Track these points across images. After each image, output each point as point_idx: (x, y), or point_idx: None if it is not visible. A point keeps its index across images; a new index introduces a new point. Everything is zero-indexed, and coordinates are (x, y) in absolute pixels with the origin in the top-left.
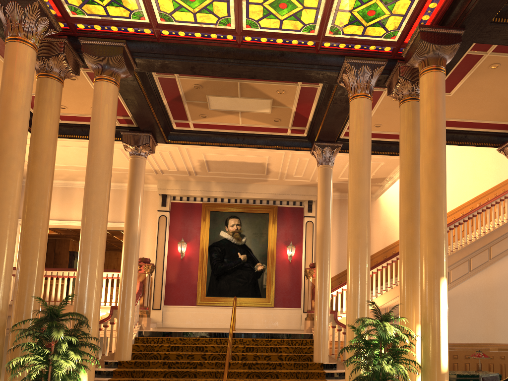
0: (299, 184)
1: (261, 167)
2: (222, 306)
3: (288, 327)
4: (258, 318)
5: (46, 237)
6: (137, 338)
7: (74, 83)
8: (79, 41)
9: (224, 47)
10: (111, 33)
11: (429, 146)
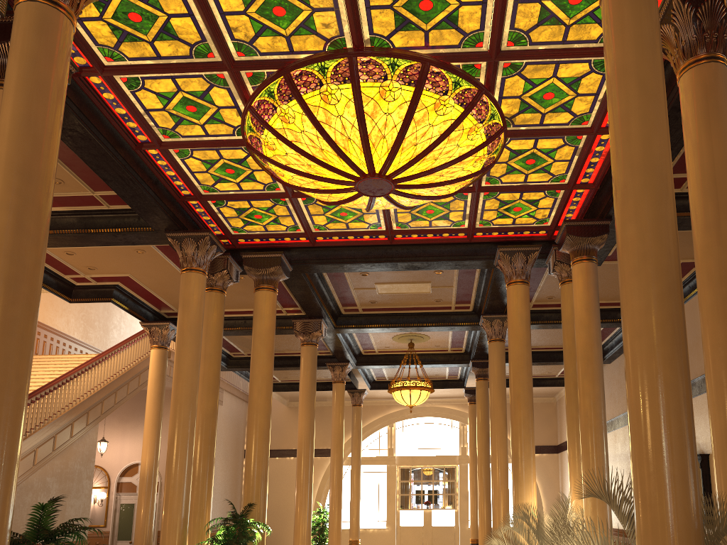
0: None
1: None
2: None
3: None
4: None
5: None
6: None
7: None
8: None
9: (122, 138)
10: None
11: (269, 358)
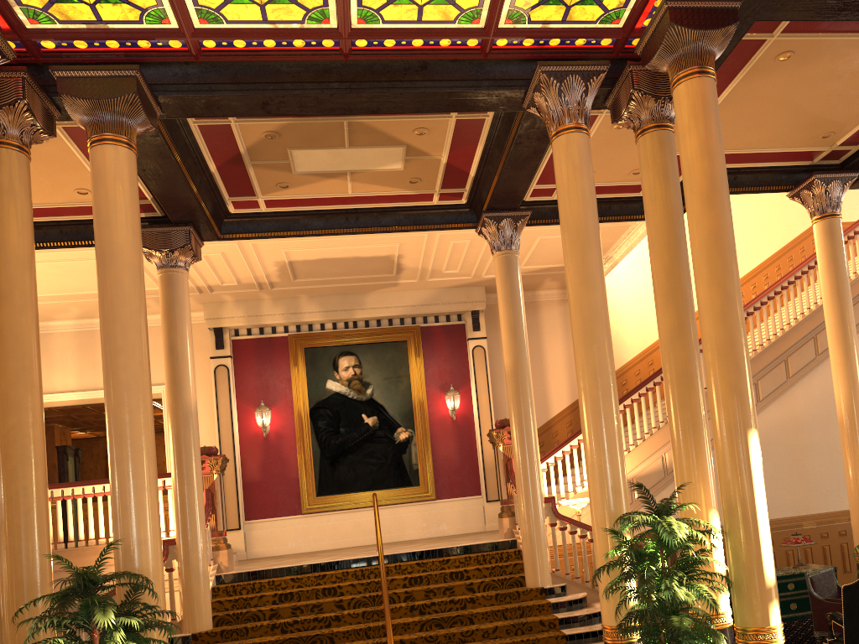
0: (453, 285)
1: (387, 263)
2: (348, 509)
3: (465, 529)
4: (411, 521)
5: (44, 442)
6: (215, 589)
7: (41, 149)
8: (47, 73)
9: (320, 62)
10: (107, 54)
11: (704, 208)
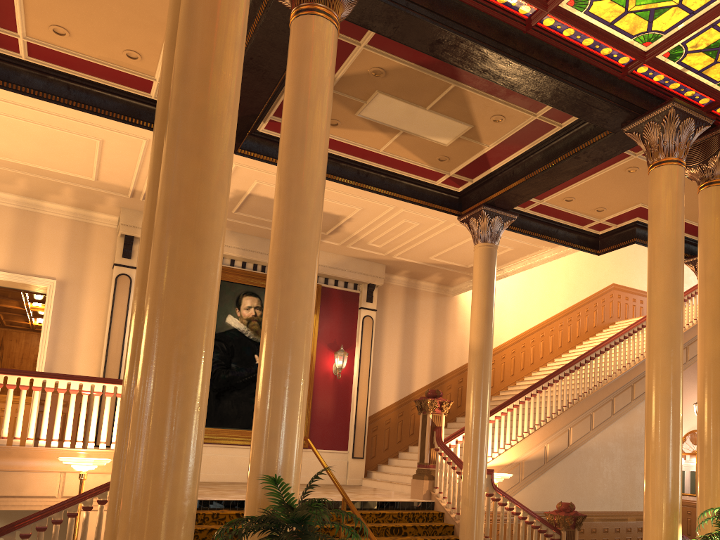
0: (362, 257)
1: (332, 222)
2: (224, 444)
3: (329, 480)
4: None
5: None
6: None
7: None
8: None
9: (503, 24)
10: None
11: None
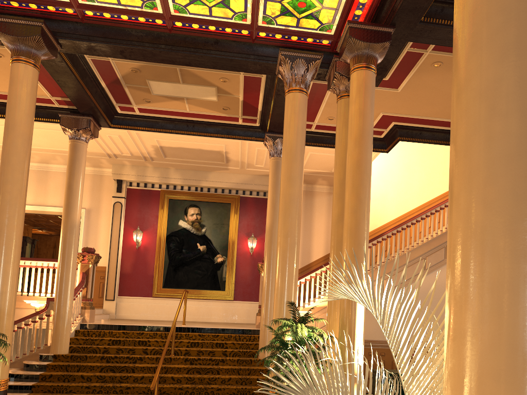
0: (262, 174)
1: (220, 155)
2: (180, 298)
3: (248, 321)
4: (216, 311)
5: None
6: (77, 331)
7: (1, 60)
8: None
9: (155, 32)
10: (30, 11)
11: (354, 146)
